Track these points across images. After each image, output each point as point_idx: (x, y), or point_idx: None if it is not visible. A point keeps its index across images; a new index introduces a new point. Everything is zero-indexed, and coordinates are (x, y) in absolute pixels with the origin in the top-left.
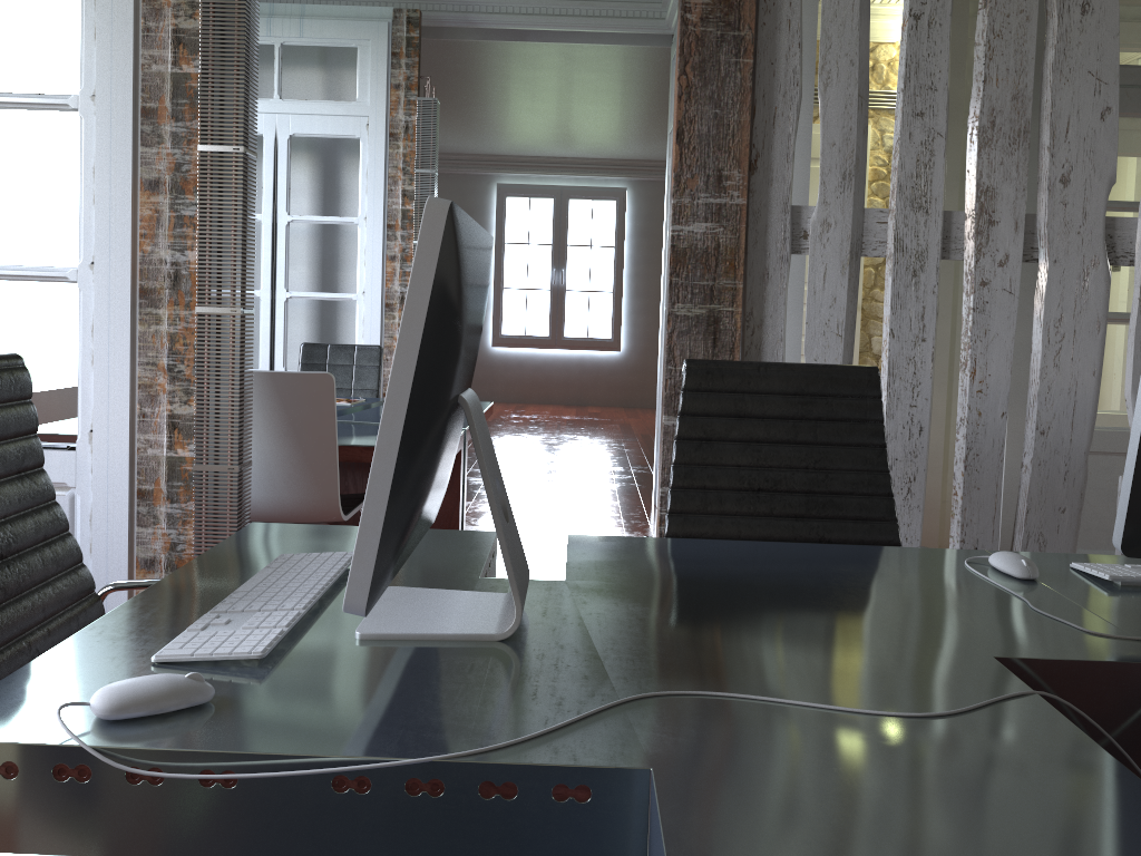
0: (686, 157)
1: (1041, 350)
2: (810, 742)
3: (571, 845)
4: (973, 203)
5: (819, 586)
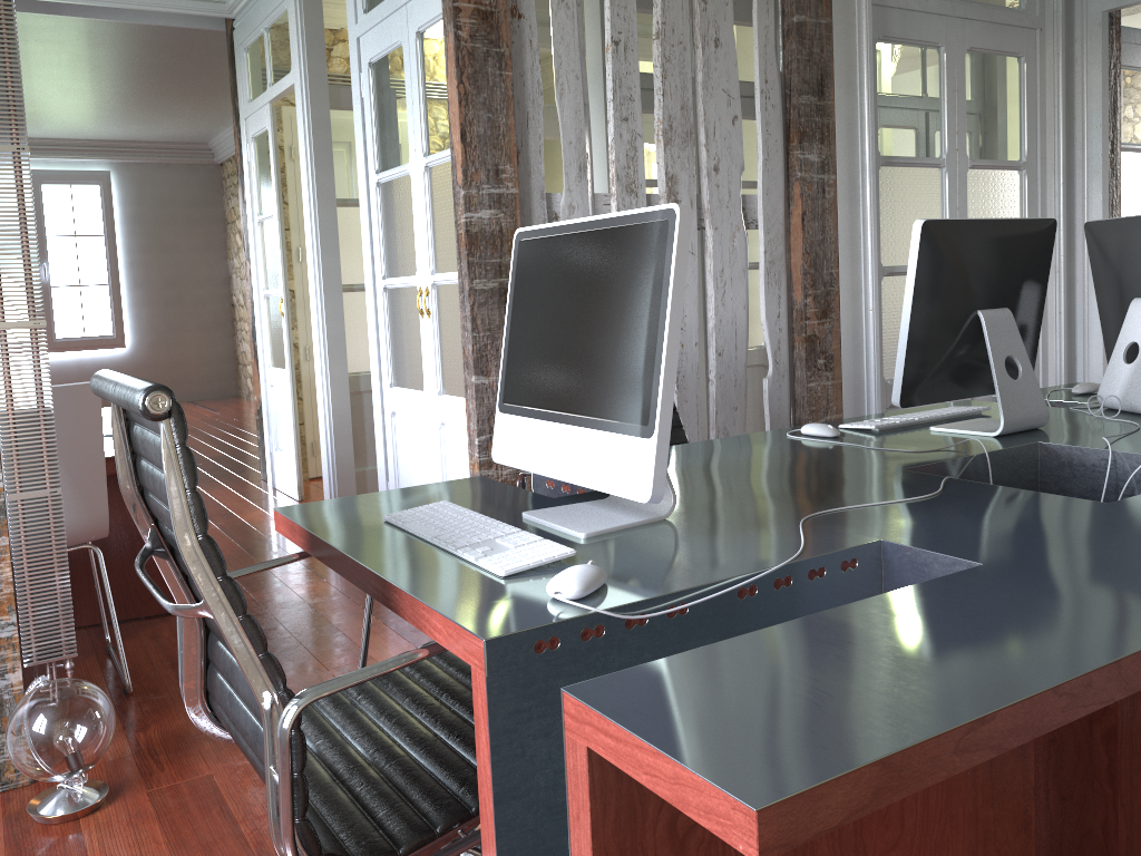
0: (470, 154)
1: (713, 294)
2: (915, 515)
3: (850, 596)
4: (664, 187)
5: (750, 461)
